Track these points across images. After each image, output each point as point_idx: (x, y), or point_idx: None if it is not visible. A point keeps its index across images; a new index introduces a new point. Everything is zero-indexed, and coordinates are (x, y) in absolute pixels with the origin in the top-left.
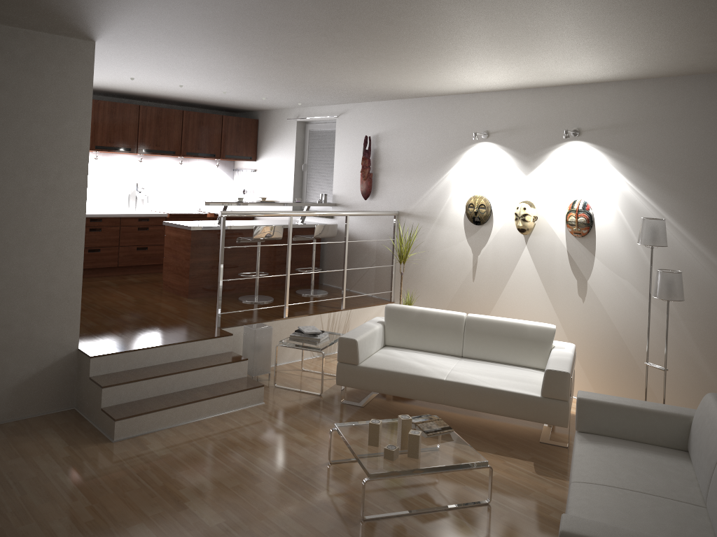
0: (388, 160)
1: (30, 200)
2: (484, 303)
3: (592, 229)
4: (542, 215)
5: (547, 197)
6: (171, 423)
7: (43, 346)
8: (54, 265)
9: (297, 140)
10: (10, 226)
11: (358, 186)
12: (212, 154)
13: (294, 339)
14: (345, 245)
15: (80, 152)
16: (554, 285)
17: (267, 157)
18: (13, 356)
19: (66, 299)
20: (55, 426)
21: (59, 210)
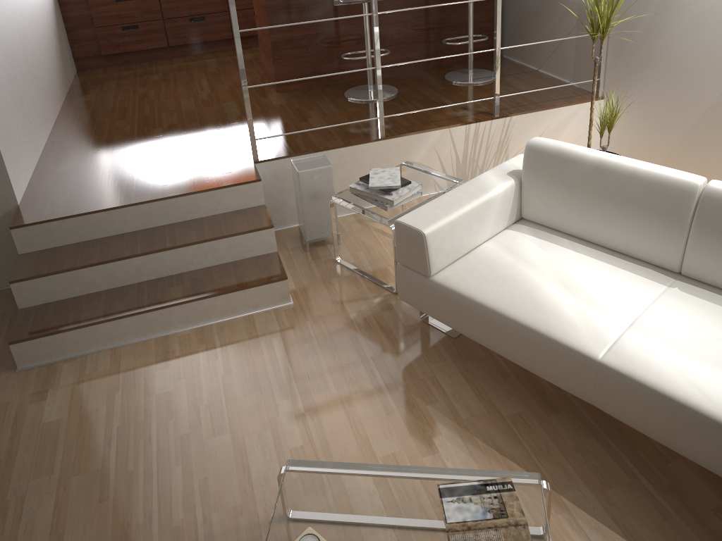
0: None
1: None
2: None
3: None
4: None
5: None
6: (116, 341)
7: None
8: None
9: None
10: None
11: None
12: None
13: (357, 193)
14: (496, 5)
15: None
16: None
17: None
18: None
19: None
20: None
21: None
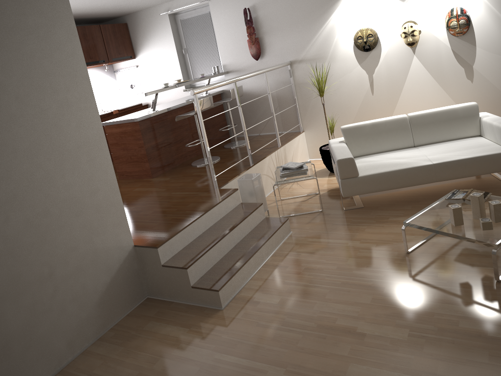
0: (270, 23)
1: (51, 119)
2: (386, 108)
3: (470, 27)
4: (424, 28)
5: (426, 13)
6: (249, 274)
7: (108, 254)
8: (91, 177)
9: (172, 30)
10: (43, 151)
11: (246, 51)
12: (102, 60)
13: (285, 176)
14: (269, 96)
15: (77, 59)
16: (444, 78)
17: (146, 52)
18: (88, 273)
19: (111, 205)
20: (153, 318)
21: (78, 122)
